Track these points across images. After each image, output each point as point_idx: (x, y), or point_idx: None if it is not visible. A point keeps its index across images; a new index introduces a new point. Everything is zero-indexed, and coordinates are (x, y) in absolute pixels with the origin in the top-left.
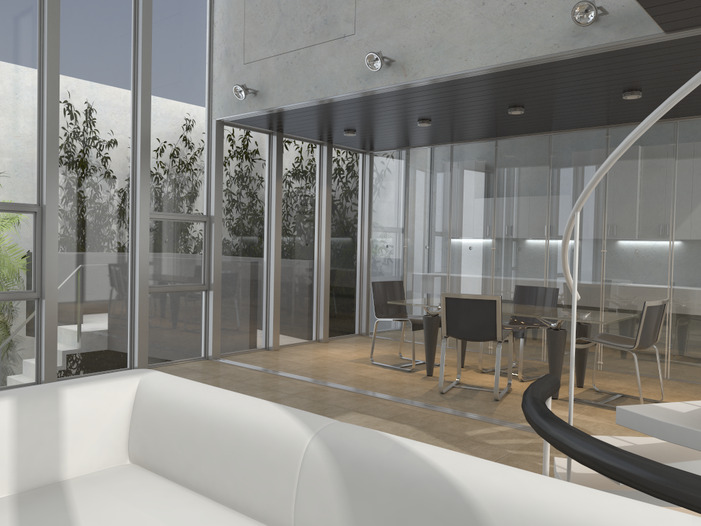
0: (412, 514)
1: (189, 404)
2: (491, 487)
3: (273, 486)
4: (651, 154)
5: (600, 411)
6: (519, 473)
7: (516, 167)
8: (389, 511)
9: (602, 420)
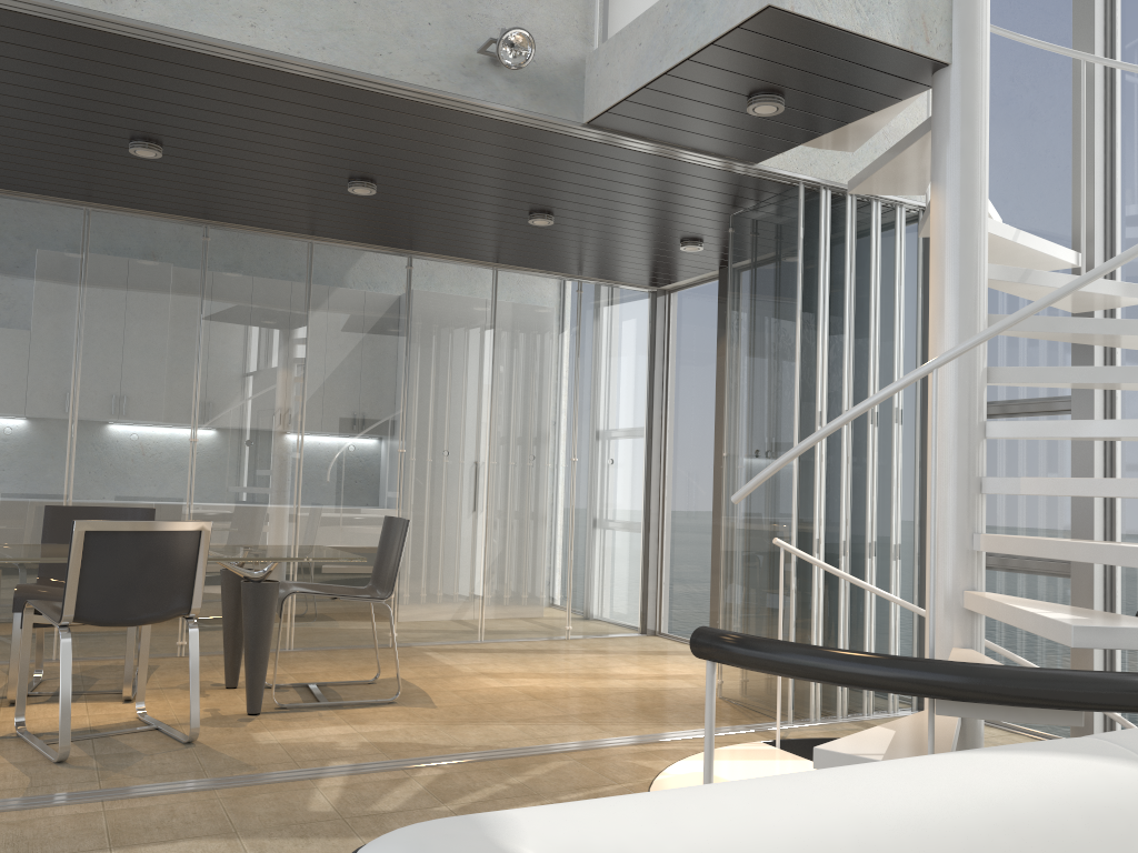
0: None
1: (864, 838)
2: None
3: None
4: (275, 285)
5: (354, 713)
6: None
7: (7, 257)
8: None
9: (392, 724)
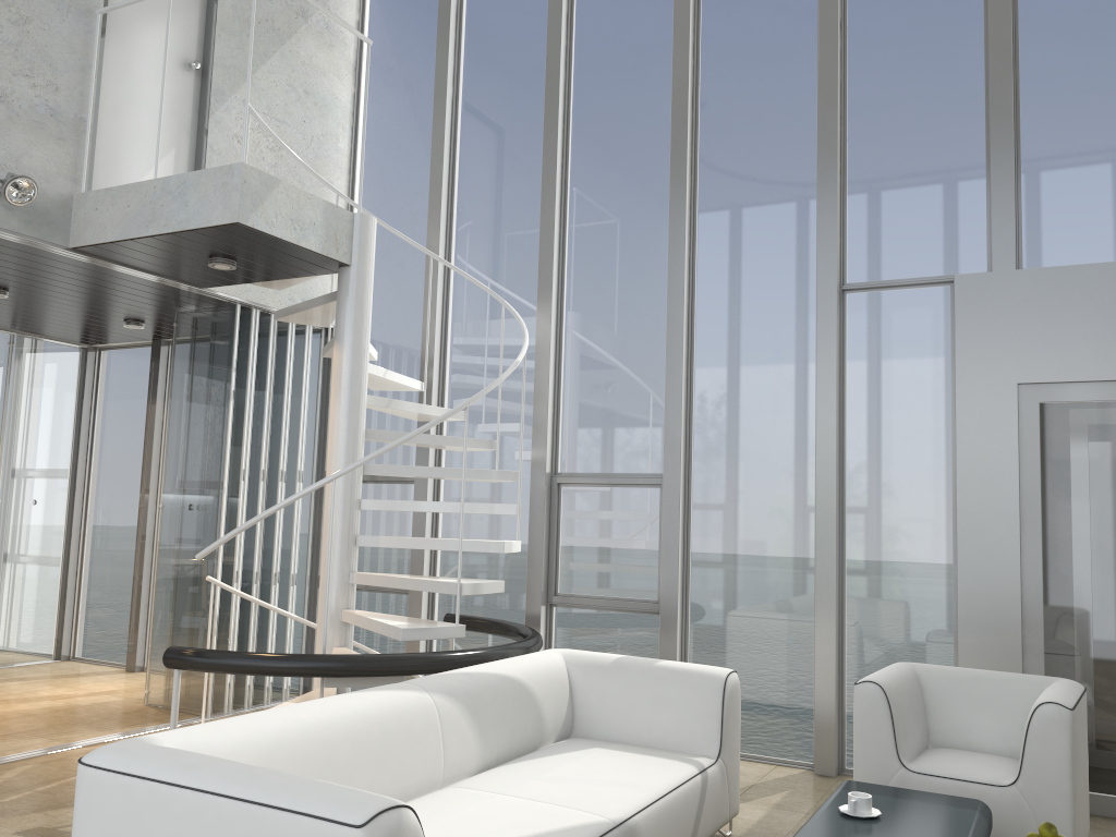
0: (505, 705)
1: (304, 729)
2: (517, 669)
3: (426, 751)
4: None
5: None
6: (504, 660)
7: None
8: (495, 712)
9: None
